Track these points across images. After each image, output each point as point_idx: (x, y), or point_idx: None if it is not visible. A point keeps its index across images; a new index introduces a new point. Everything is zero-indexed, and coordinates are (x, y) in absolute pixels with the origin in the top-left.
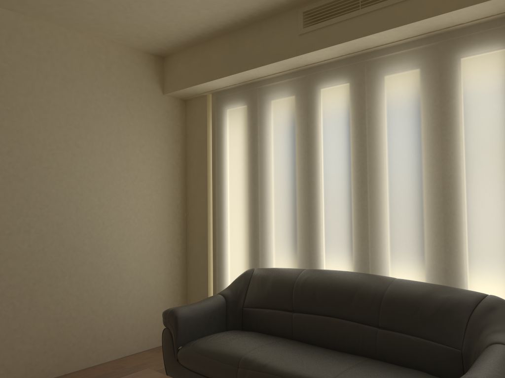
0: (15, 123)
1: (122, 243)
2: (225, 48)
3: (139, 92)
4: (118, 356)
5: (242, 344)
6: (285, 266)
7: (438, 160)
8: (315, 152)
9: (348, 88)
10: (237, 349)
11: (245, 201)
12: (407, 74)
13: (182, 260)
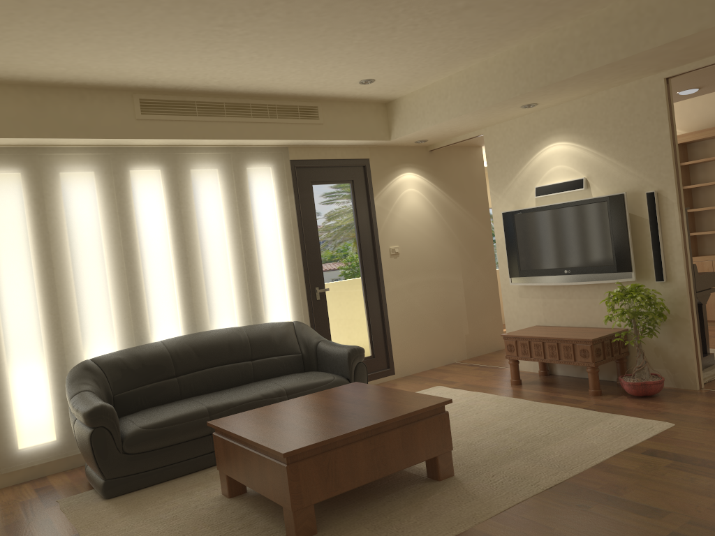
0: None
1: None
2: (24, 103)
3: None
4: None
5: (184, 405)
6: (109, 351)
7: (243, 238)
8: (135, 231)
9: (164, 175)
10: (192, 407)
11: (39, 289)
12: (215, 172)
13: None
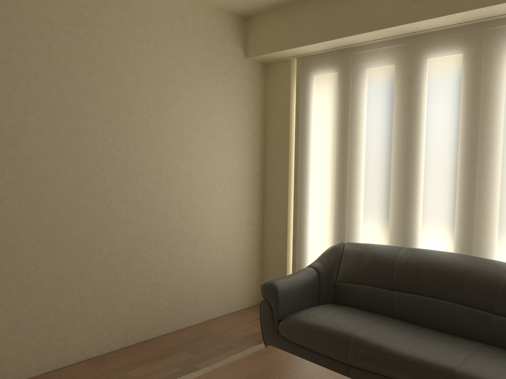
0: (112, 91)
1: (207, 211)
2: (321, 11)
3: (223, 56)
4: (203, 319)
5: (348, 321)
6: (375, 241)
7: None
8: (418, 126)
9: (462, 60)
10: (345, 327)
11: (333, 172)
12: None
13: (259, 228)
